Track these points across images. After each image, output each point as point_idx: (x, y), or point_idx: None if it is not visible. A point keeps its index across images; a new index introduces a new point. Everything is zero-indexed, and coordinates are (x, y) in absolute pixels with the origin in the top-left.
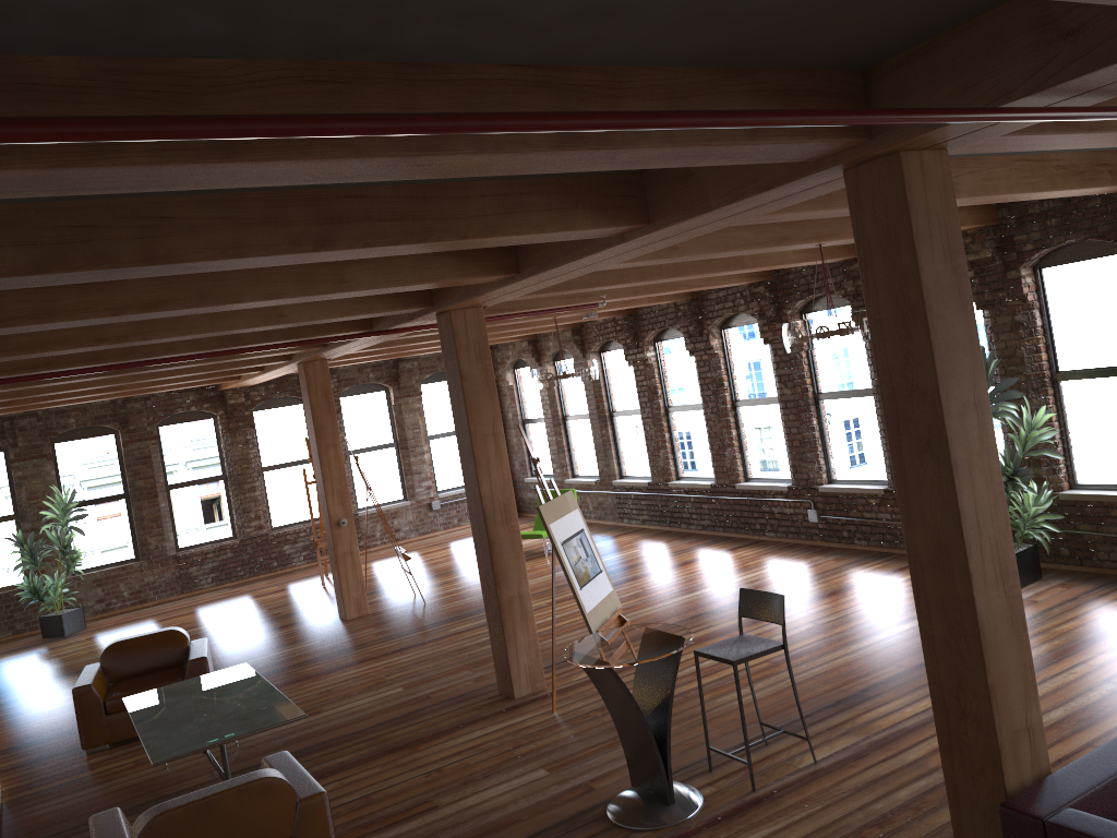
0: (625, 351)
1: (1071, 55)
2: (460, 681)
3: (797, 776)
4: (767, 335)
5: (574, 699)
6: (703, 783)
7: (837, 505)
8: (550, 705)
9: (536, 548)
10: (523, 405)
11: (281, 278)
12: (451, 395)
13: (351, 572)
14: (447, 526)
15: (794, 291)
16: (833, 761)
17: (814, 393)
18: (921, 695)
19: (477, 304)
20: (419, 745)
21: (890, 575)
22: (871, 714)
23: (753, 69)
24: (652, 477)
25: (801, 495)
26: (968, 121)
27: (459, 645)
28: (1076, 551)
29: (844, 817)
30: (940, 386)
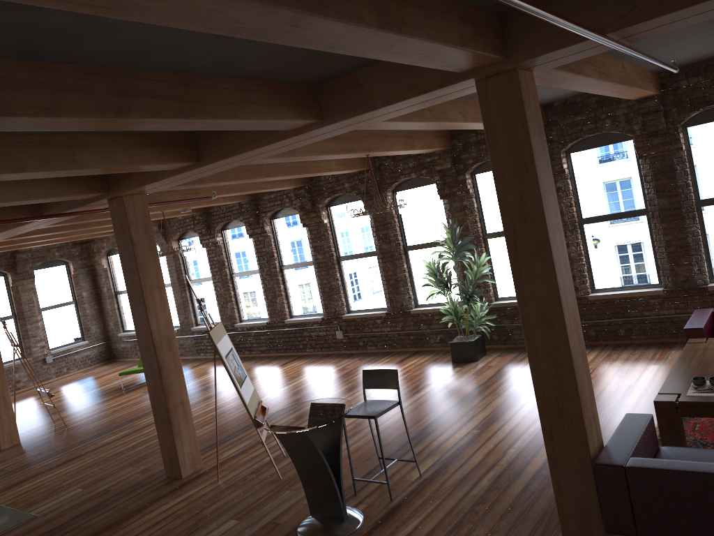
0: (200, 238)
1: (646, 6)
2: (130, 475)
3: (414, 486)
4: (305, 221)
5: (229, 470)
6: (355, 503)
7: (355, 326)
8: (213, 477)
9: (140, 380)
10: (115, 281)
11: (26, 156)
12: (122, 259)
13: (4, 412)
14: (59, 374)
15: (324, 192)
16: (431, 472)
17: (337, 257)
18: (459, 426)
19: (144, 191)
20: (120, 525)
21: (399, 364)
22: (436, 441)
23: (458, 1)
24: (222, 322)
25: (331, 323)
26: (598, 40)
27: (114, 451)
28: (501, 336)
29: (459, 503)
30: (545, 213)
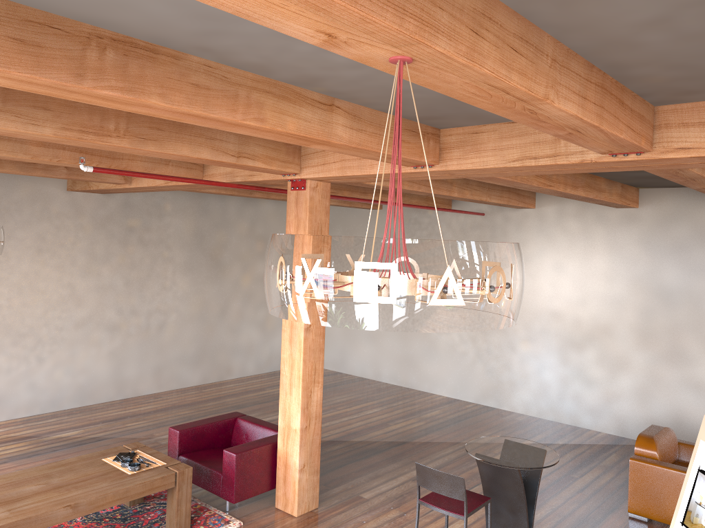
0: None
1: None
2: None
3: None
4: None
5: None
6: None
7: None
8: None
9: None
10: None
11: None
12: None
13: None
14: None
15: None
16: None
17: None
18: None
19: None
20: None
21: None
22: None
23: None
24: None
25: None
26: None
27: None
28: None
29: None
30: None
